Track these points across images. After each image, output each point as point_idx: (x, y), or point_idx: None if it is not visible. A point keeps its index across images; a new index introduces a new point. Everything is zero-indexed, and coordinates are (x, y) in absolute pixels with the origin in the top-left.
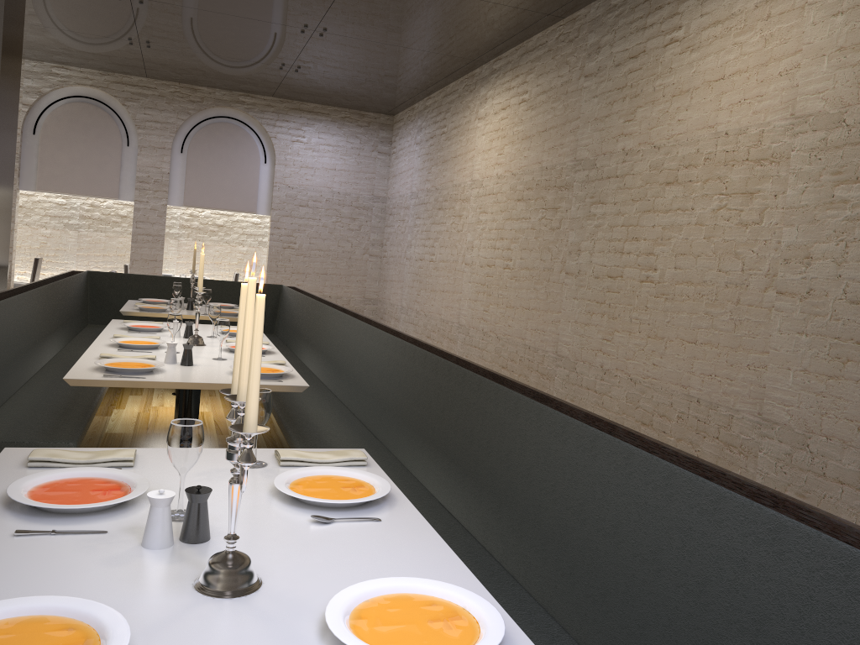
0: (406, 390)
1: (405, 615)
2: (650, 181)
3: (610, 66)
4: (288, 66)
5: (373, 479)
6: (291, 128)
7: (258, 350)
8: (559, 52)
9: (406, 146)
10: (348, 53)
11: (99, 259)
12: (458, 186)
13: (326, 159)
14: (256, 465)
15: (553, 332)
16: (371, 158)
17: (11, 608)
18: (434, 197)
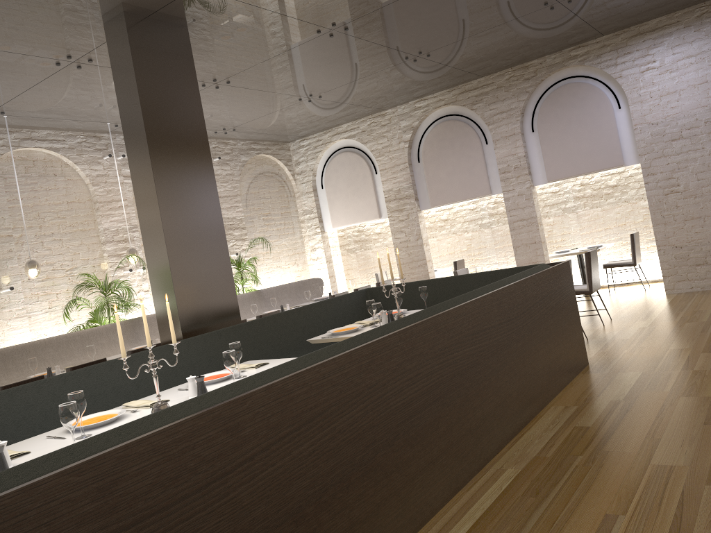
0: None
1: None
2: None
3: None
4: (554, 2)
5: None
6: (635, 59)
7: None
8: None
9: None
10: None
11: (512, 248)
12: None
13: (690, 75)
14: None
15: None
16: None
17: None
18: None
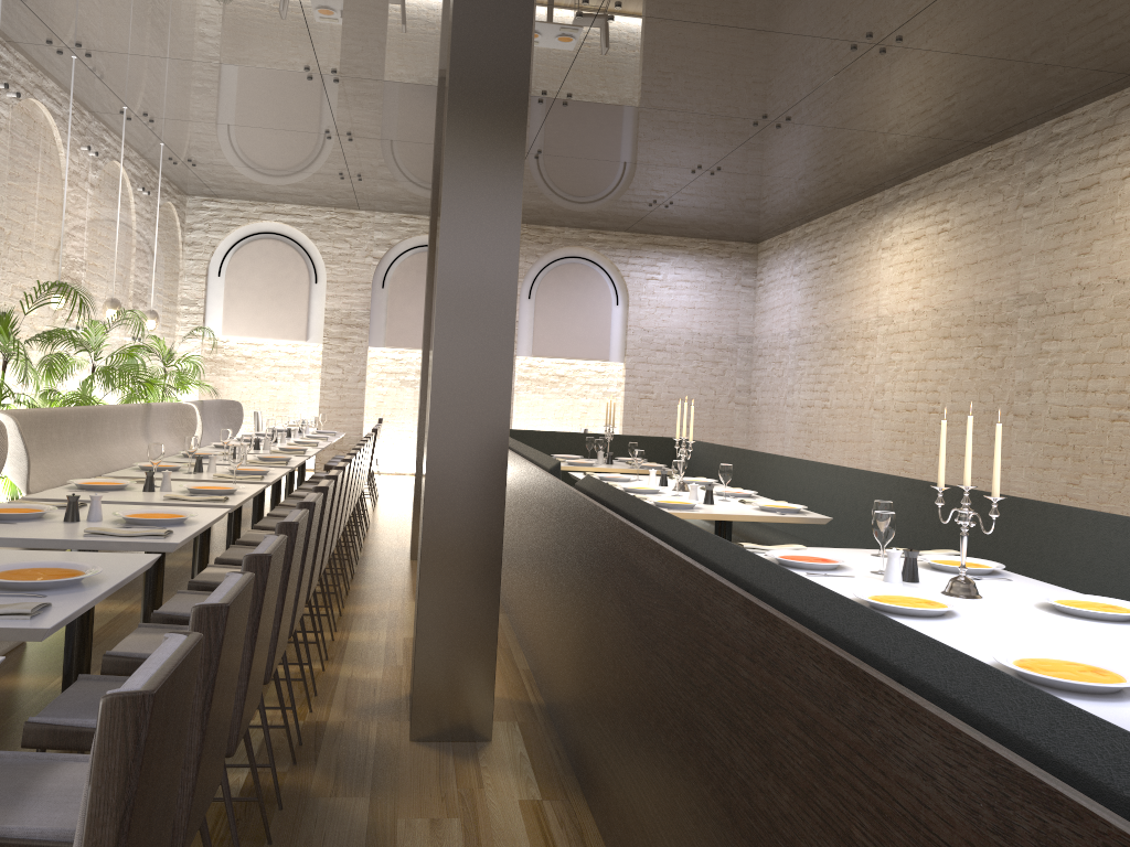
0: (919, 521)
1: (1084, 605)
2: (1115, 317)
3: (1055, 197)
4: (659, 203)
5: (983, 561)
6: (644, 265)
7: (999, 454)
8: (988, 180)
9: (778, 278)
10: (733, 187)
11: None
12: (859, 322)
13: (683, 297)
14: (884, 556)
15: (1001, 479)
16: (734, 292)
17: (877, 590)
18: (824, 336)
